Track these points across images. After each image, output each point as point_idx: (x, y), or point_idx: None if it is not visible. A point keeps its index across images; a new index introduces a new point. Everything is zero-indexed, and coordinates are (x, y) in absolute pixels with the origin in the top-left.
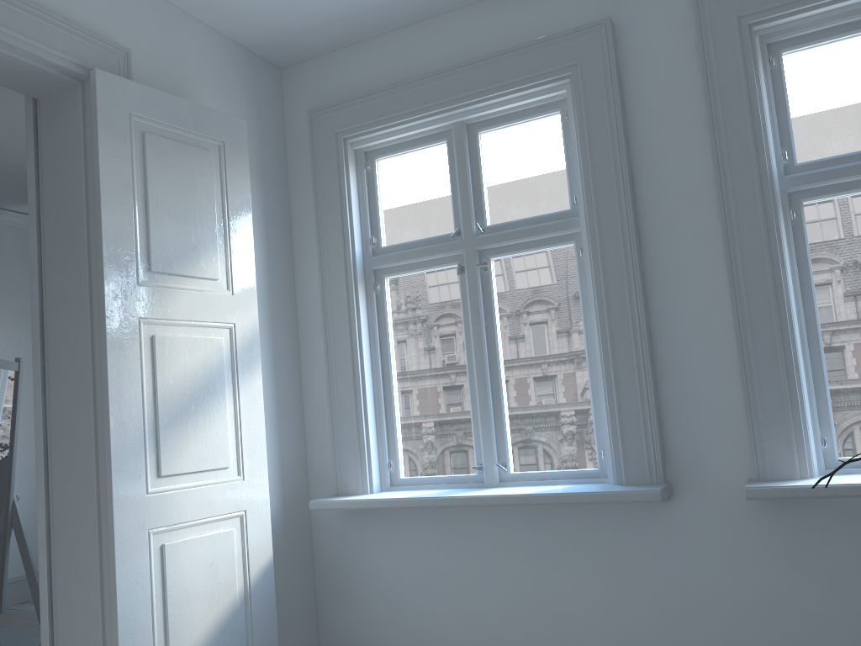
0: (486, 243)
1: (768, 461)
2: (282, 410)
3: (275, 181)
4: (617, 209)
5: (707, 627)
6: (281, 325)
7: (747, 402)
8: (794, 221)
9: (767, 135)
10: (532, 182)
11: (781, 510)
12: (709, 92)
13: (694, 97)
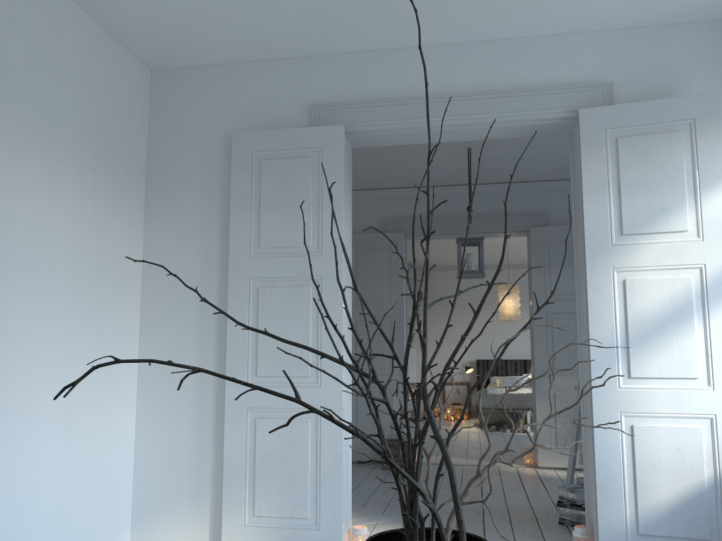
0: None
1: None
2: None
3: None
4: None
5: None
6: None
7: None
8: None
9: None
10: None
11: None
12: None
13: None
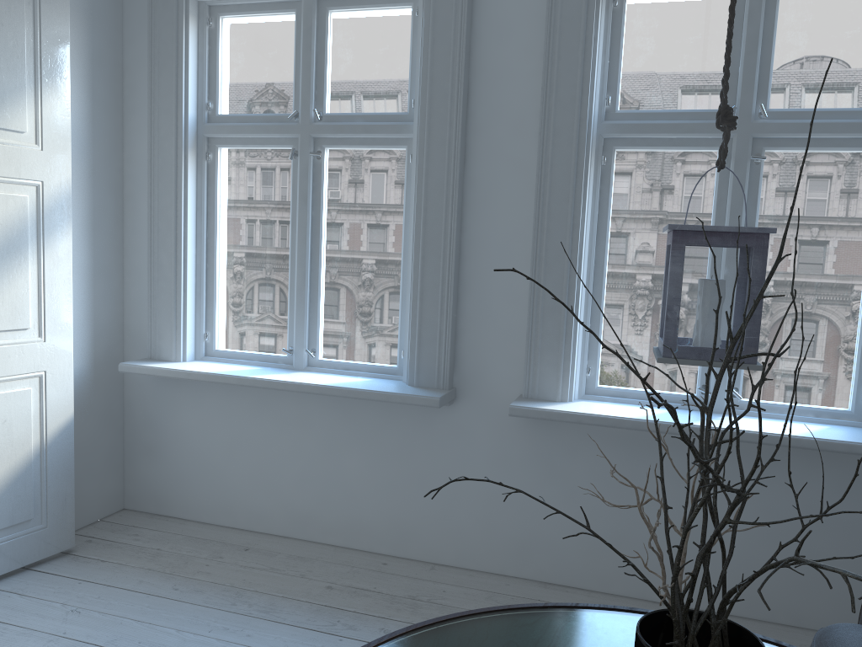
0: (322, 132)
1: (537, 382)
2: (99, 269)
3: (107, 20)
4: (448, 124)
5: (465, 513)
6: (103, 181)
7: (529, 329)
8: (604, 166)
9: (594, 78)
10: (376, 77)
11: (542, 425)
12: (550, 23)
13: (539, 23)
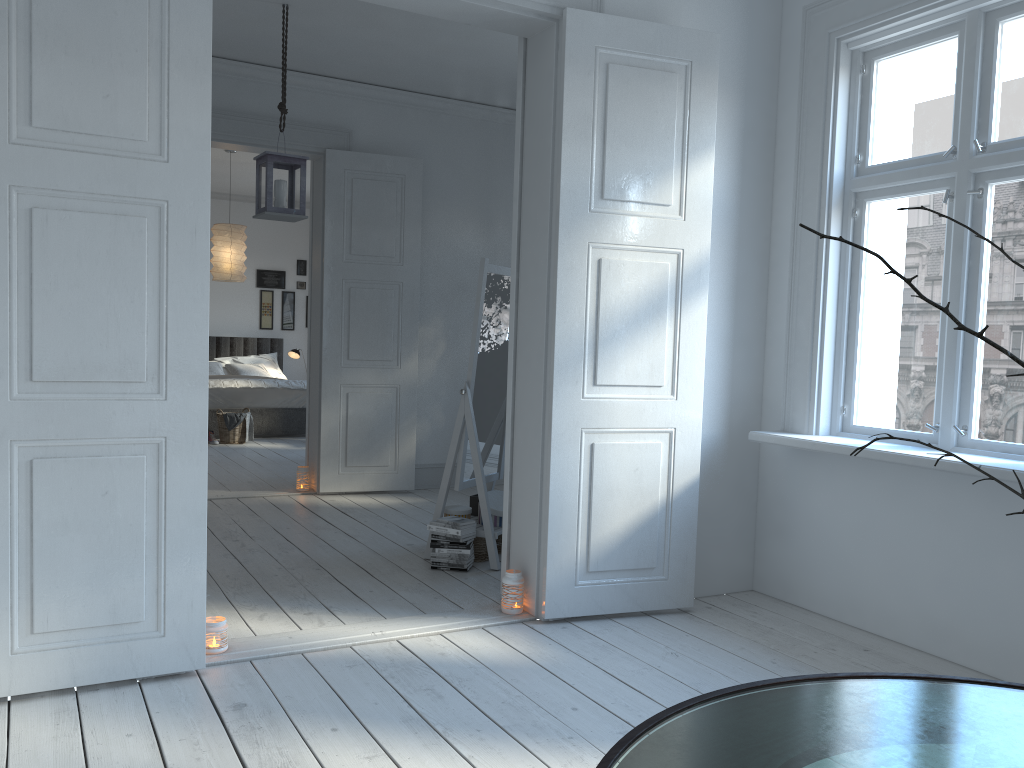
0: (983, 165)
1: None
2: (739, 337)
3: (760, 92)
4: None
5: None
6: (748, 250)
7: None
8: None
9: None
10: None
11: None
12: None
13: None
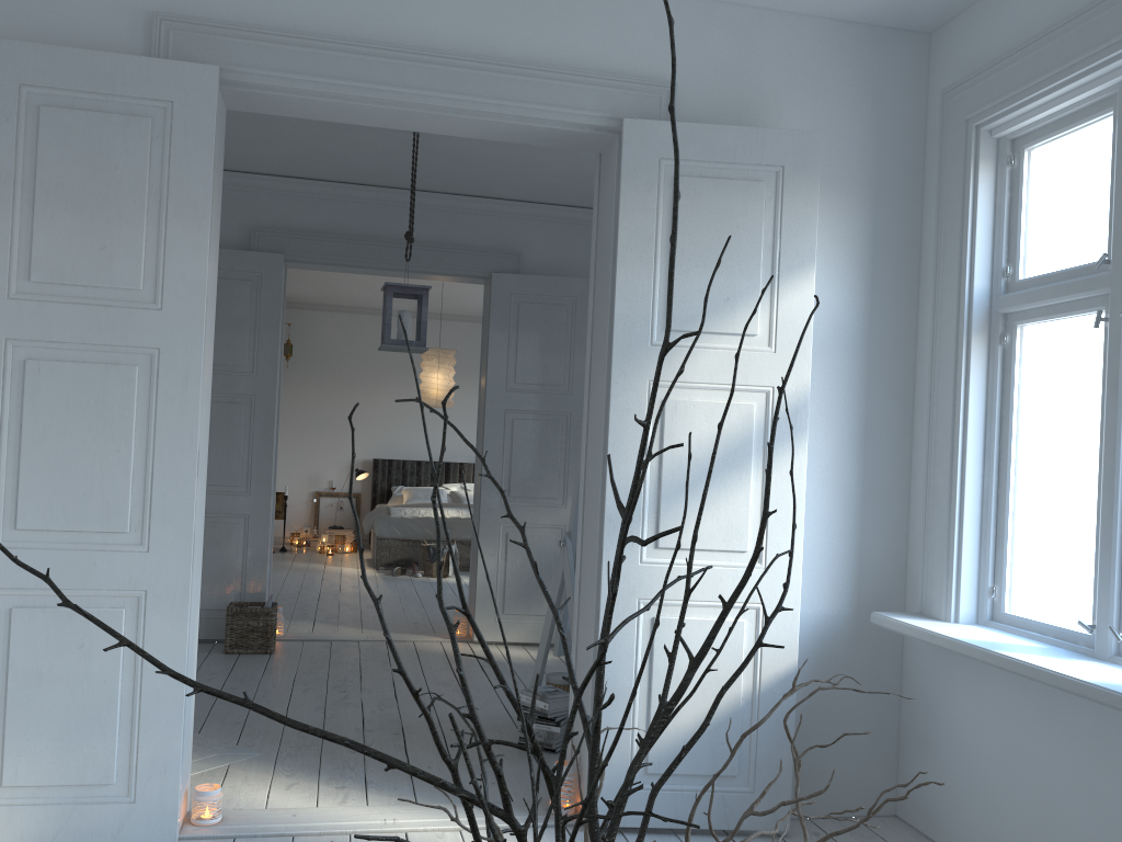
0: None
1: None
2: (871, 492)
3: (897, 193)
4: None
5: None
6: (882, 385)
7: None
8: None
9: None
10: None
11: None
12: None
13: None
